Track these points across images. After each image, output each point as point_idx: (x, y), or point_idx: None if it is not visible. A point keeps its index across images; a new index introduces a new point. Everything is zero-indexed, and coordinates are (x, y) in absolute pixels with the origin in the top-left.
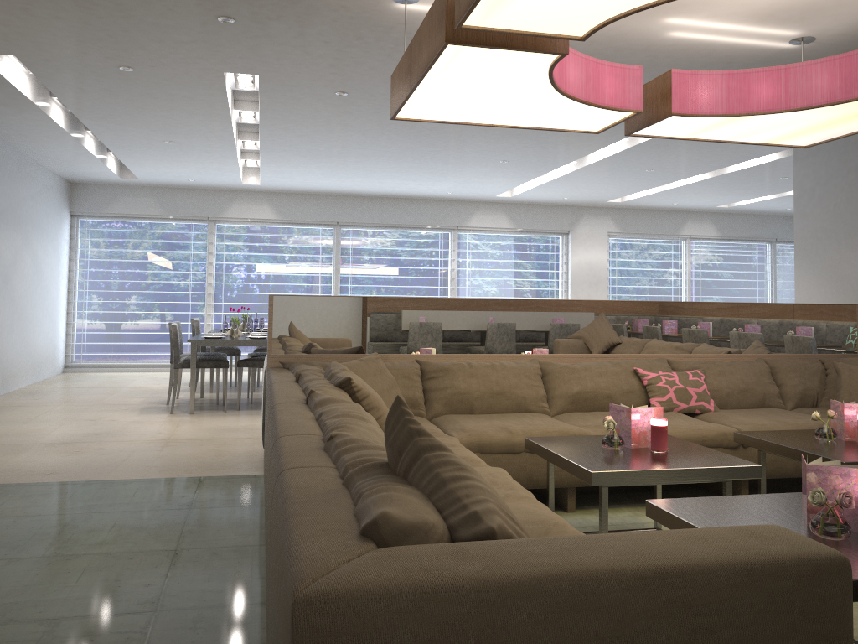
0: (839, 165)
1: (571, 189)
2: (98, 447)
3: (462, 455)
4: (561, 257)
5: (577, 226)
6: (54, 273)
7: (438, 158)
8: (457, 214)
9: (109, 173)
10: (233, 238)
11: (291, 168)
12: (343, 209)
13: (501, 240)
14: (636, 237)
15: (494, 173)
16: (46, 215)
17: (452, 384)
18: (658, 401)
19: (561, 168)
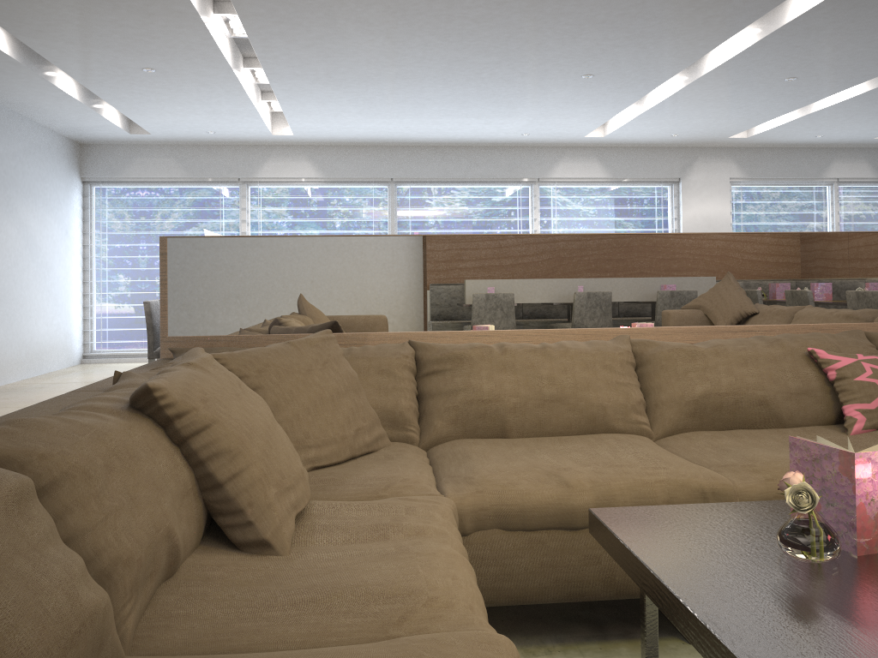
0: None
1: (682, 120)
2: None
3: (408, 584)
4: (671, 212)
5: (690, 172)
6: (59, 249)
7: (499, 77)
8: (537, 163)
9: (113, 128)
10: (269, 202)
11: (318, 105)
12: (397, 162)
13: (594, 193)
14: (766, 184)
15: (578, 99)
16: (41, 180)
17: (468, 384)
18: (860, 410)
19: (667, 88)
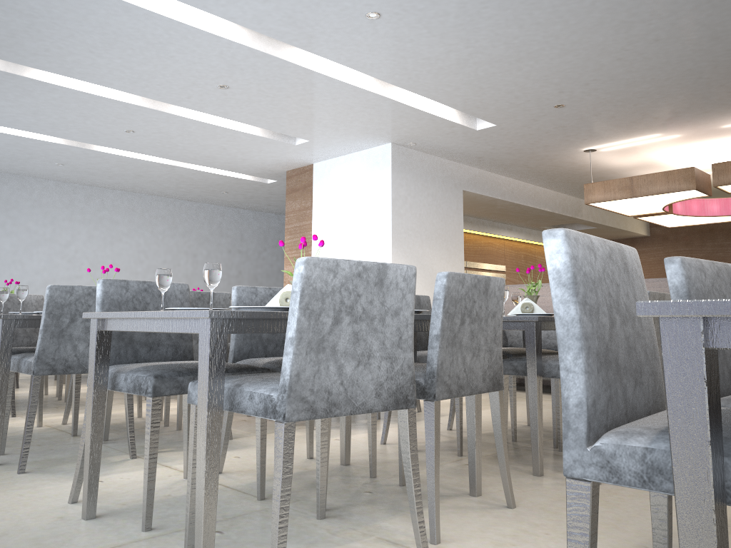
0: (422, 188)
1: (18, 8)
2: None
3: None
4: None
5: None
6: None
7: None
8: None
9: None
10: None
11: None
12: None
13: None
14: None
15: None
16: None
17: None
18: None
19: (204, 18)
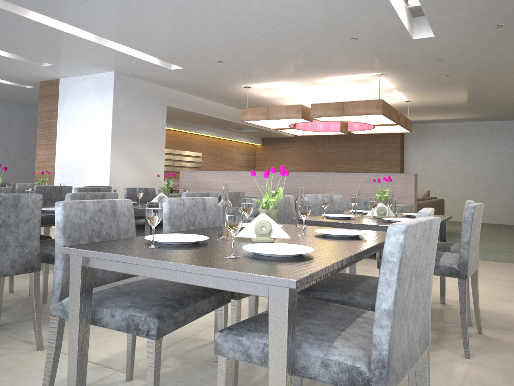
0: (137, 103)
1: None
2: (512, 277)
3: None
4: None
5: None
6: None
7: None
8: None
9: None
10: None
11: None
12: None
13: None
14: None
15: None
16: None
17: None
18: None
19: None
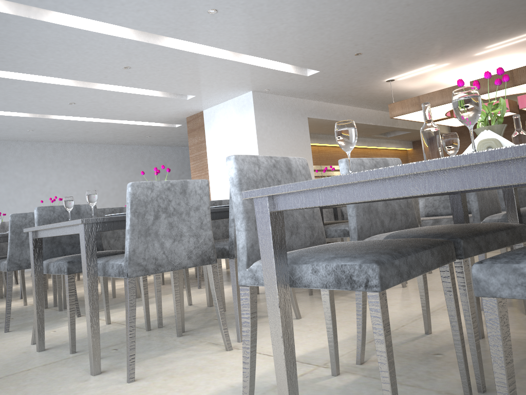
0: (278, 119)
1: None
2: None
3: None
4: None
5: None
6: None
7: None
8: None
9: None
10: None
11: None
12: None
13: None
14: None
15: None
16: None
17: None
18: None
19: (102, 25)
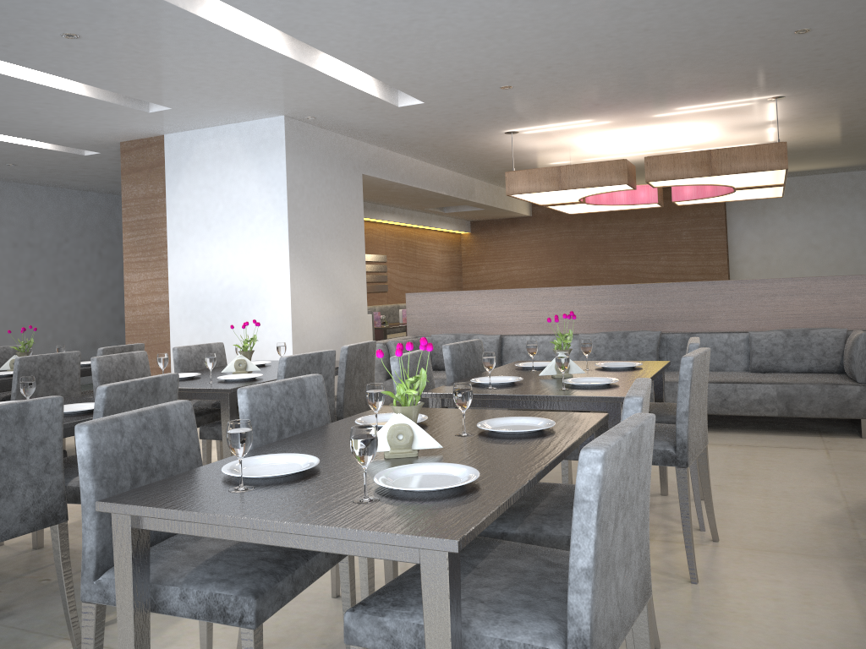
0: (320, 174)
1: None
2: None
3: None
4: None
5: None
6: None
7: None
8: None
9: None
10: None
11: None
12: None
13: None
14: None
15: None
16: None
17: None
18: None
19: None
